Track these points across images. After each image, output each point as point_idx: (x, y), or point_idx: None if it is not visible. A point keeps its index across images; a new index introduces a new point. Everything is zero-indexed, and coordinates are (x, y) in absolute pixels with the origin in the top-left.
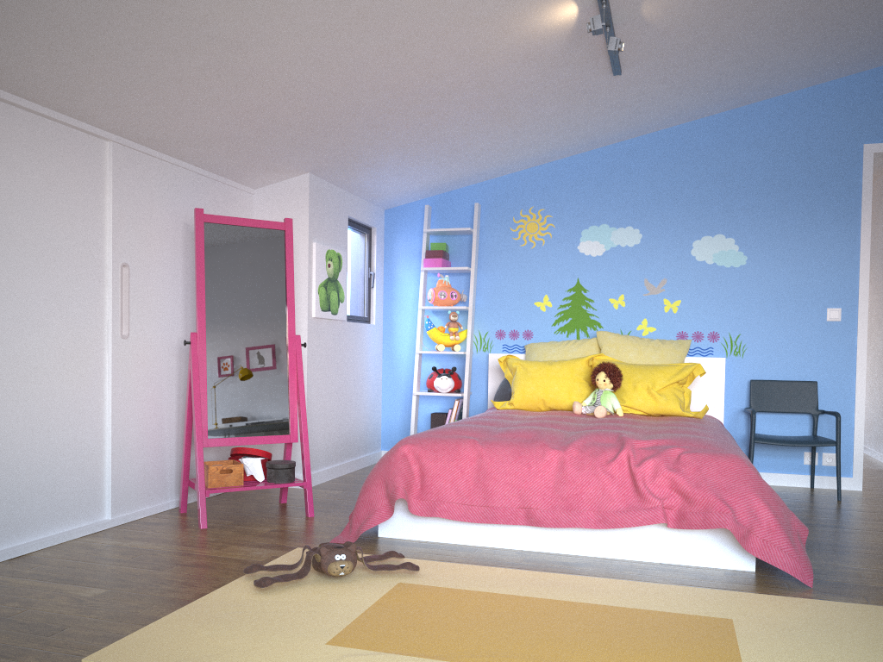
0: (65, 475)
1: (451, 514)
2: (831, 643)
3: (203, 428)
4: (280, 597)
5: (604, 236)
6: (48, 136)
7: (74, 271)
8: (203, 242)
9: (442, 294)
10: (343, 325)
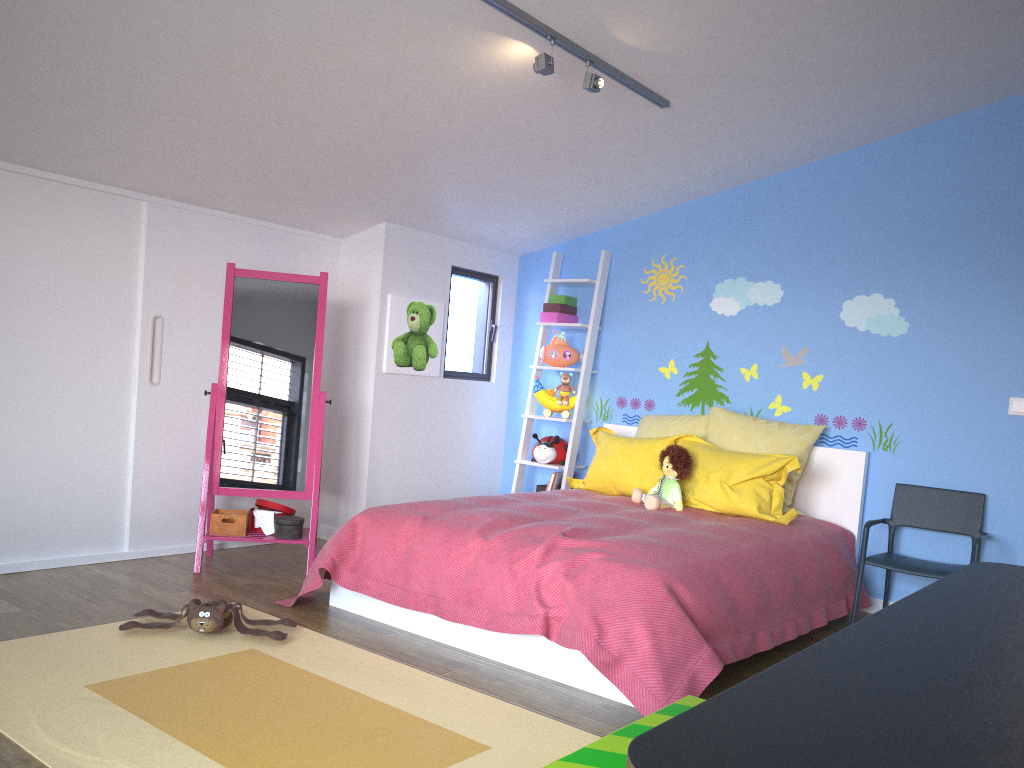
0: (77, 506)
1: (373, 591)
2: None
3: (214, 477)
4: (130, 641)
5: (740, 292)
6: (72, 201)
7: (97, 323)
8: (232, 296)
9: (553, 353)
10: (437, 382)
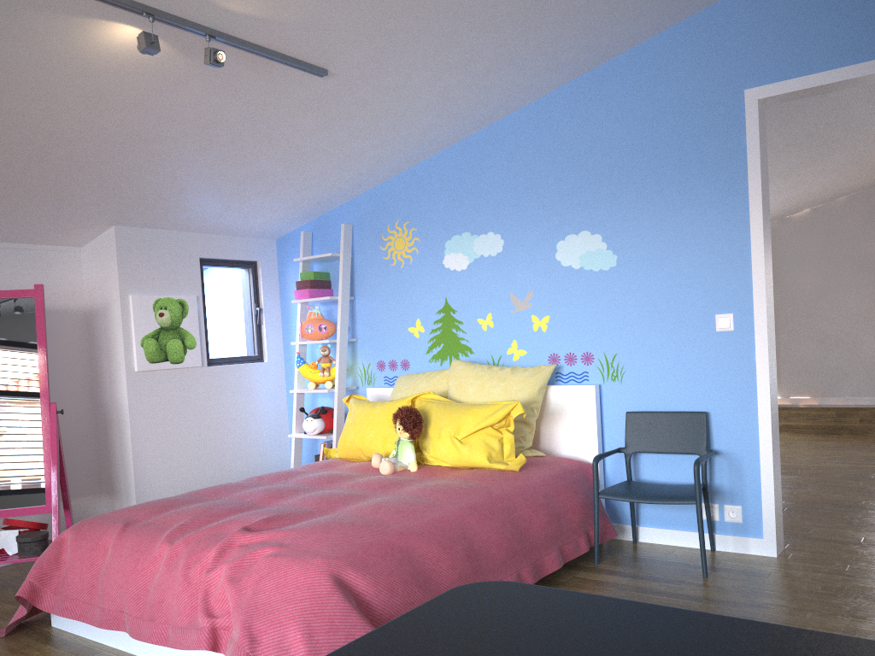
0: None
1: (73, 612)
2: None
3: None
4: None
5: (466, 246)
6: None
7: None
8: None
9: (309, 328)
10: (201, 371)
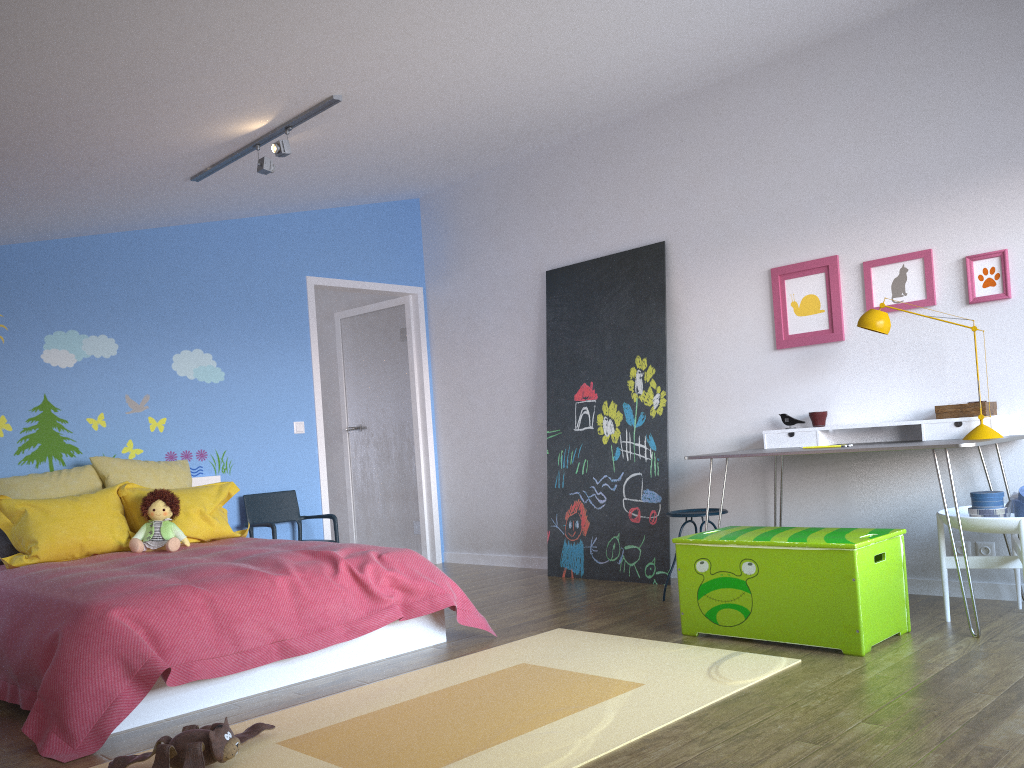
0: None
1: (206, 672)
2: (587, 652)
3: None
4: None
5: (74, 344)
6: None
7: None
8: None
9: None
10: None
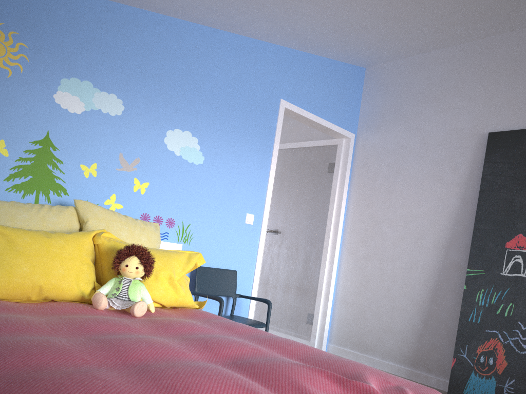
0: None
1: None
2: None
3: None
4: None
5: (86, 94)
6: None
7: None
8: None
9: None
10: None
